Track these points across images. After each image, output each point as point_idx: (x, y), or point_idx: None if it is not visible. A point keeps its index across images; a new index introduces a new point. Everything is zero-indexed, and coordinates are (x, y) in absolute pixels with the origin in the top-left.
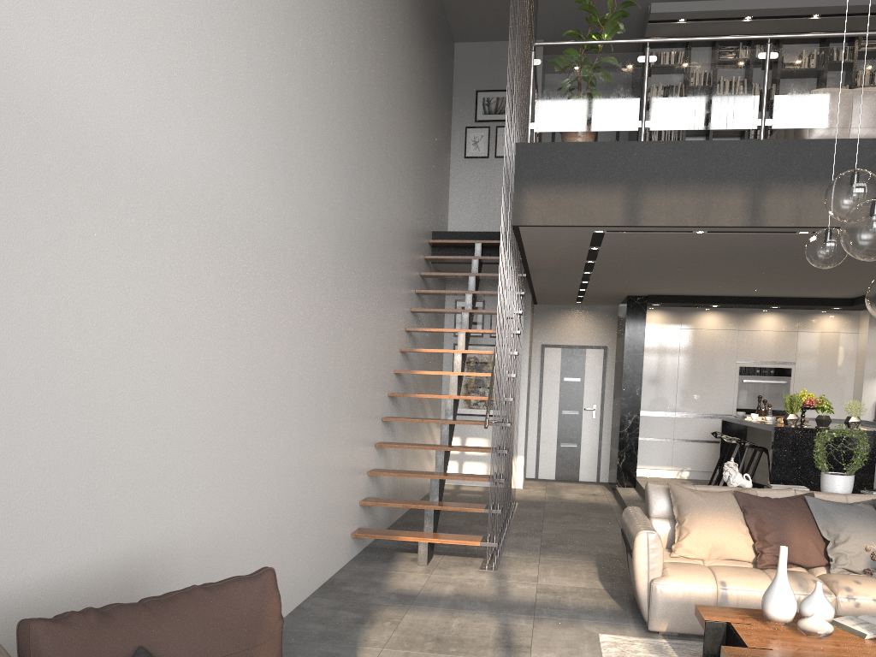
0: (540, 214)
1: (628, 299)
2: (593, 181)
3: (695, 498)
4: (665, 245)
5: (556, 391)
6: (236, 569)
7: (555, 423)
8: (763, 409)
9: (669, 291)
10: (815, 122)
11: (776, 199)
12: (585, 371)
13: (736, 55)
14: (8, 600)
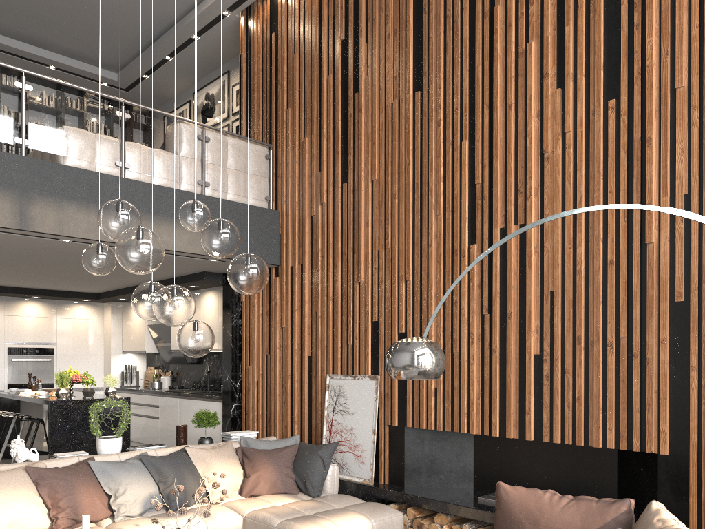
0: None
1: None
2: None
3: None
4: None
5: None
6: None
7: None
8: (34, 384)
9: None
10: (69, 152)
11: (41, 209)
12: None
13: None
14: None
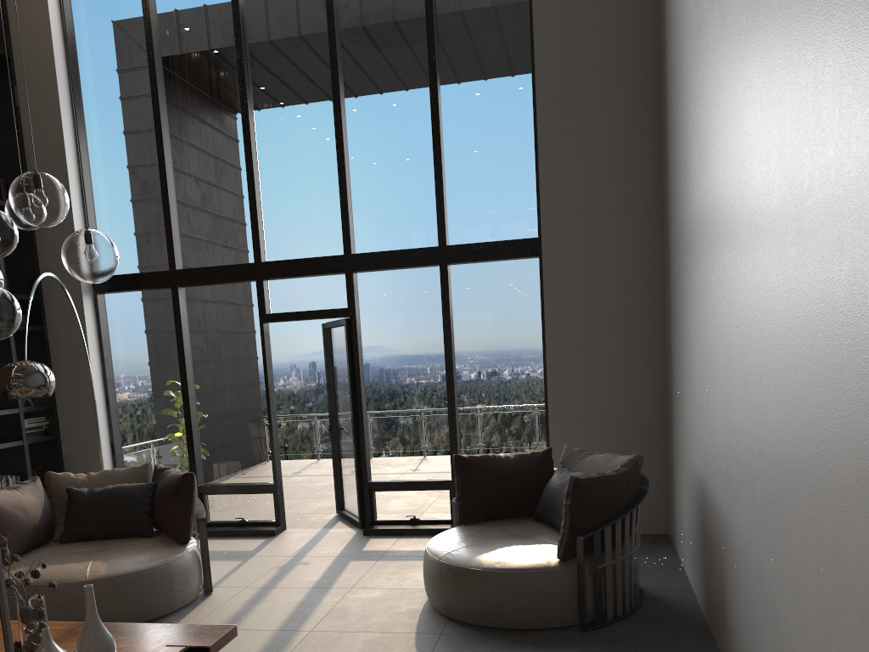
0: None
1: None
2: None
3: None
4: None
5: None
6: (770, 649)
7: None
8: None
9: None
10: None
11: None
12: None
13: None
14: (702, 483)
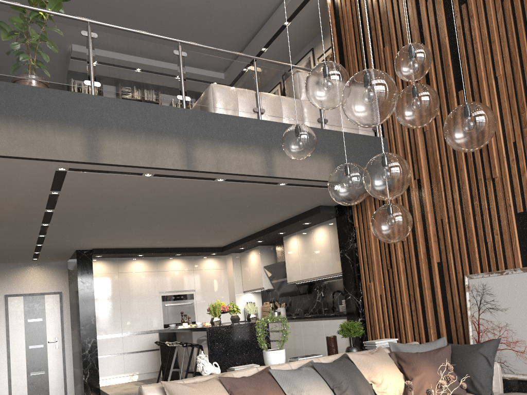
0: (0, 145)
1: (77, 253)
2: (53, 122)
3: (189, 391)
4: (118, 190)
5: (22, 331)
6: None
7: (24, 357)
8: (186, 320)
9: (109, 244)
10: (218, 104)
11: (202, 152)
12: (46, 312)
13: (158, 47)
14: None
